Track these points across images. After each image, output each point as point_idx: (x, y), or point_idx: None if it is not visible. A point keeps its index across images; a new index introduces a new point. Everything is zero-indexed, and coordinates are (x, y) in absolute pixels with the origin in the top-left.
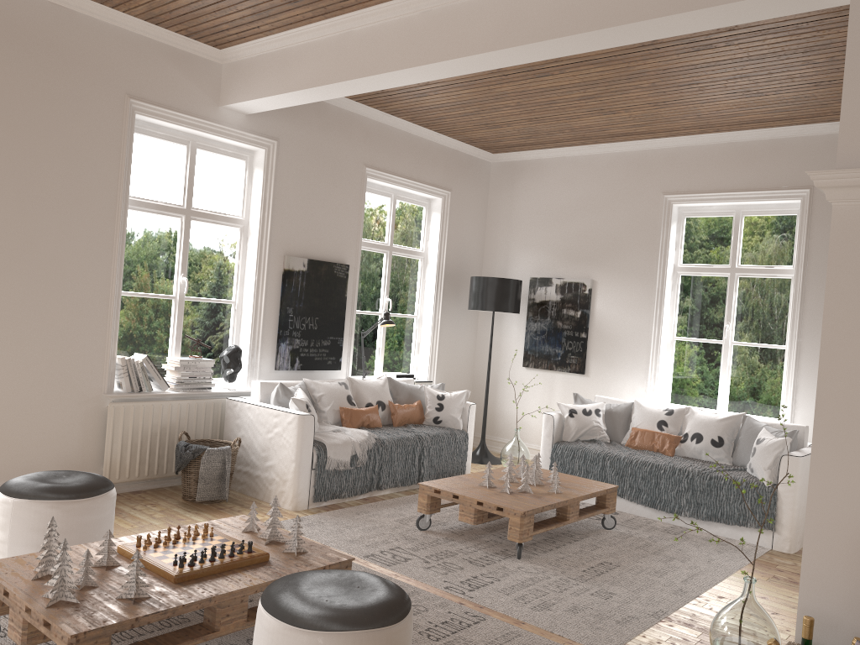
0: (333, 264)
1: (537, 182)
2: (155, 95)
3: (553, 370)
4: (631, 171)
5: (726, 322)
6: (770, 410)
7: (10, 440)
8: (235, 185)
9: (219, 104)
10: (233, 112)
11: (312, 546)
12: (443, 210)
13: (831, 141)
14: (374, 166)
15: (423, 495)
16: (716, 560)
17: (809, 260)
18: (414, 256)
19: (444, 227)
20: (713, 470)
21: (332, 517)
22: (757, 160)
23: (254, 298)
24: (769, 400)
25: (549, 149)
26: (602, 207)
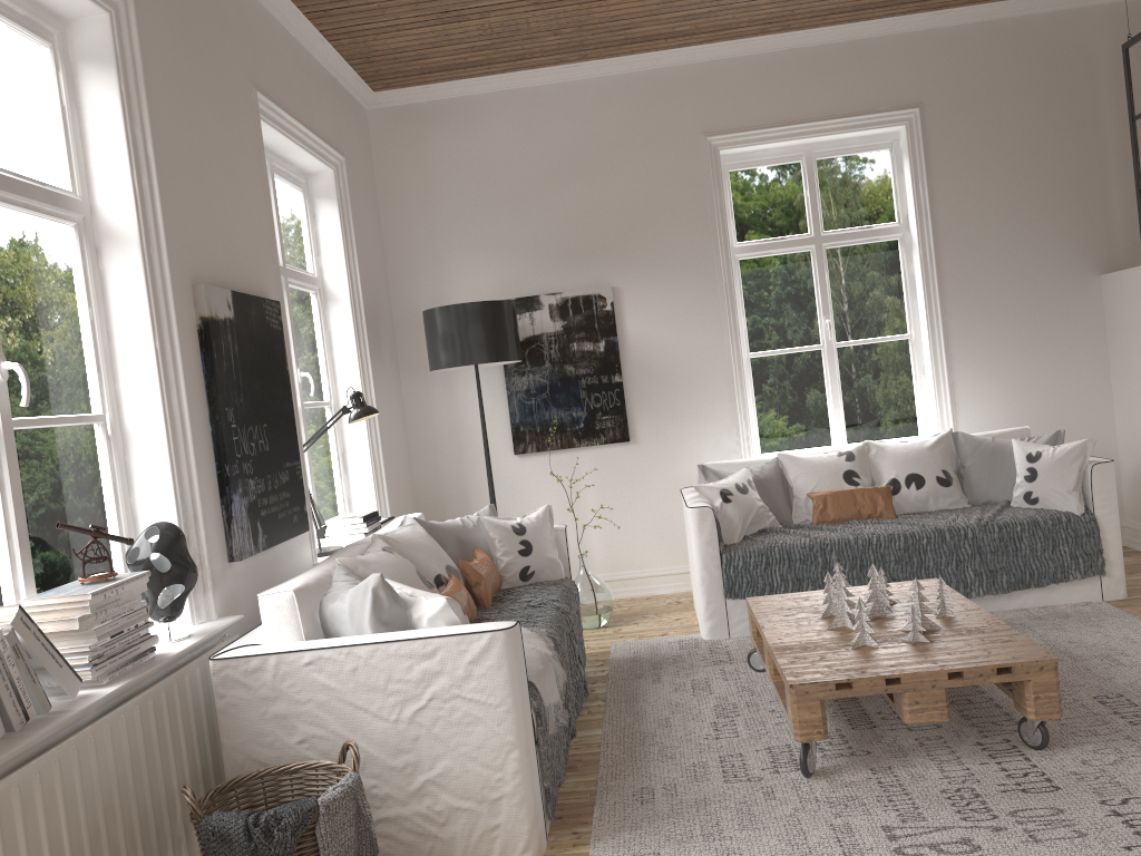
0: (262, 300)
1: (471, 137)
2: None
3: (571, 448)
4: (642, 104)
5: (823, 317)
6: (905, 427)
7: None
8: (42, 107)
9: None
10: None
11: None
12: (340, 193)
13: (932, 39)
14: (263, 91)
15: (809, 704)
16: (1133, 637)
17: (935, 208)
18: (308, 286)
19: (348, 225)
20: (992, 517)
21: (636, 832)
22: (838, 73)
23: (162, 397)
24: (901, 413)
25: (489, 76)
26: (604, 168)
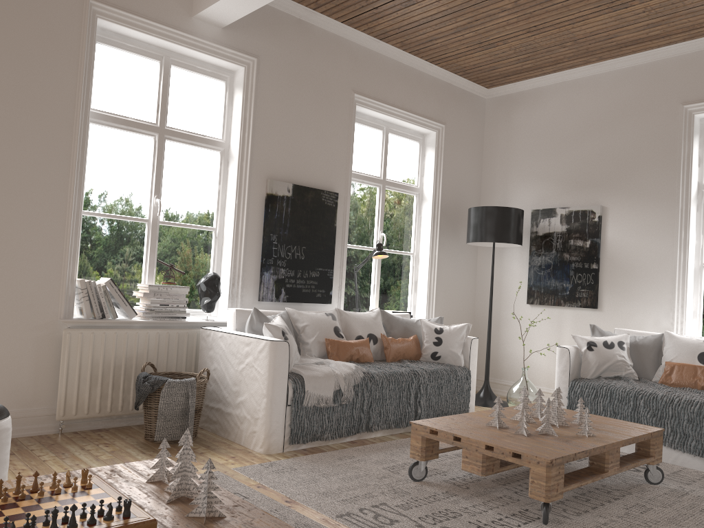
0: (321, 191)
1: (535, 112)
2: None
3: (560, 306)
4: (641, 86)
5: None
6: None
7: None
8: (215, 106)
9: (192, 15)
10: (208, 24)
11: (238, 507)
12: (438, 144)
13: None
14: (363, 93)
15: (416, 436)
16: None
17: None
18: (409, 192)
19: (439, 161)
20: None
21: (309, 463)
22: None
23: (234, 223)
24: None
25: (548, 75)
26: (610, 128)
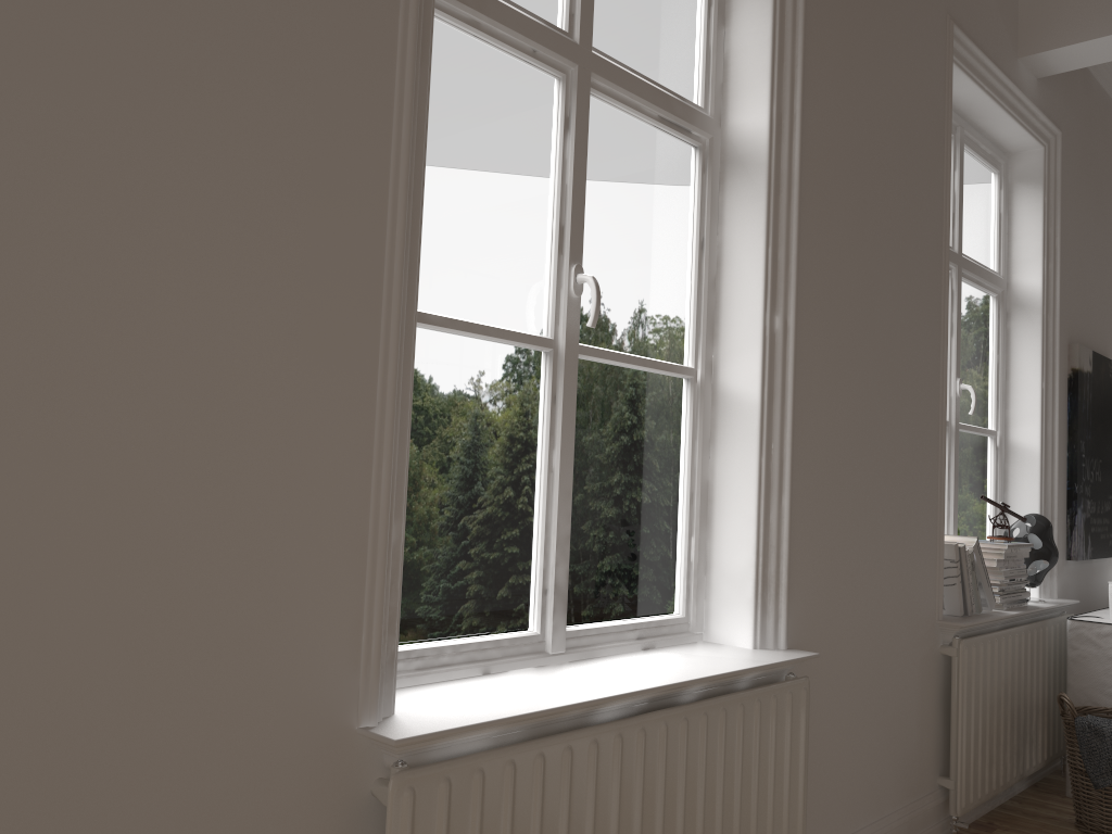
0: (1108, 361)
1: None
2: (969, 23)
3: None
4: None
5: None
6: None
7: (854, 735)
8: (988, 215)
9: (1017, 54)
10: (1027, 71)
11: None
12: None
13: None
14: None
15: None
16: None
17: None
18: None
19: None
20: None
21: None
22: None
23: (1041, 424)
24: None
25: None
26: None
